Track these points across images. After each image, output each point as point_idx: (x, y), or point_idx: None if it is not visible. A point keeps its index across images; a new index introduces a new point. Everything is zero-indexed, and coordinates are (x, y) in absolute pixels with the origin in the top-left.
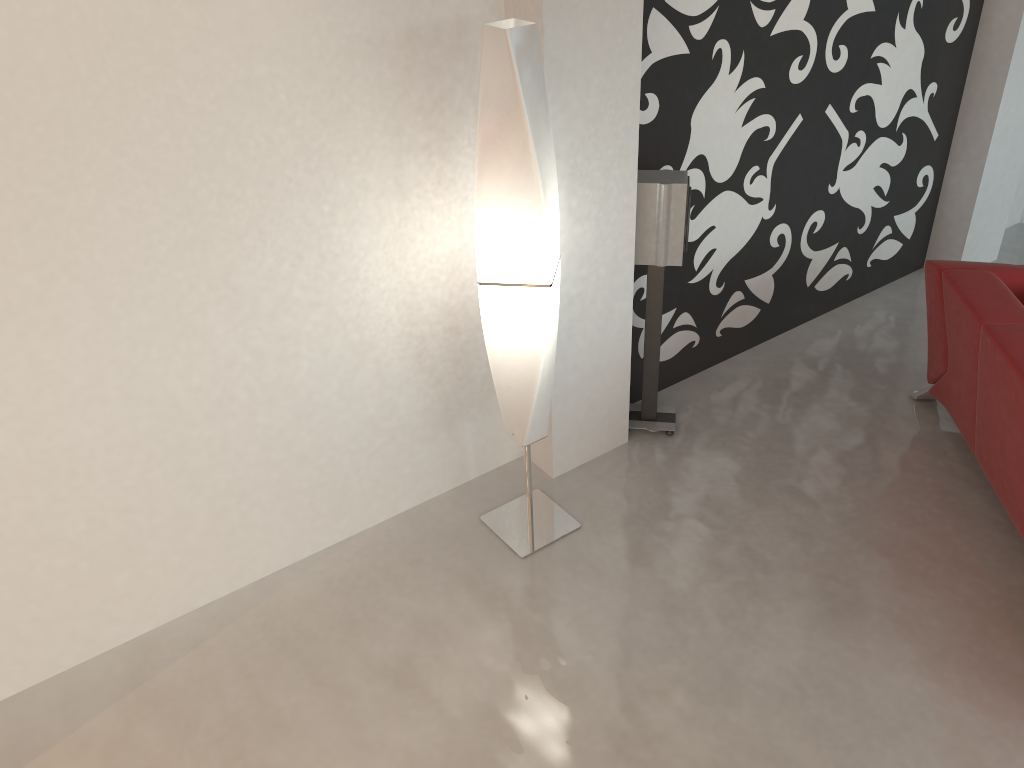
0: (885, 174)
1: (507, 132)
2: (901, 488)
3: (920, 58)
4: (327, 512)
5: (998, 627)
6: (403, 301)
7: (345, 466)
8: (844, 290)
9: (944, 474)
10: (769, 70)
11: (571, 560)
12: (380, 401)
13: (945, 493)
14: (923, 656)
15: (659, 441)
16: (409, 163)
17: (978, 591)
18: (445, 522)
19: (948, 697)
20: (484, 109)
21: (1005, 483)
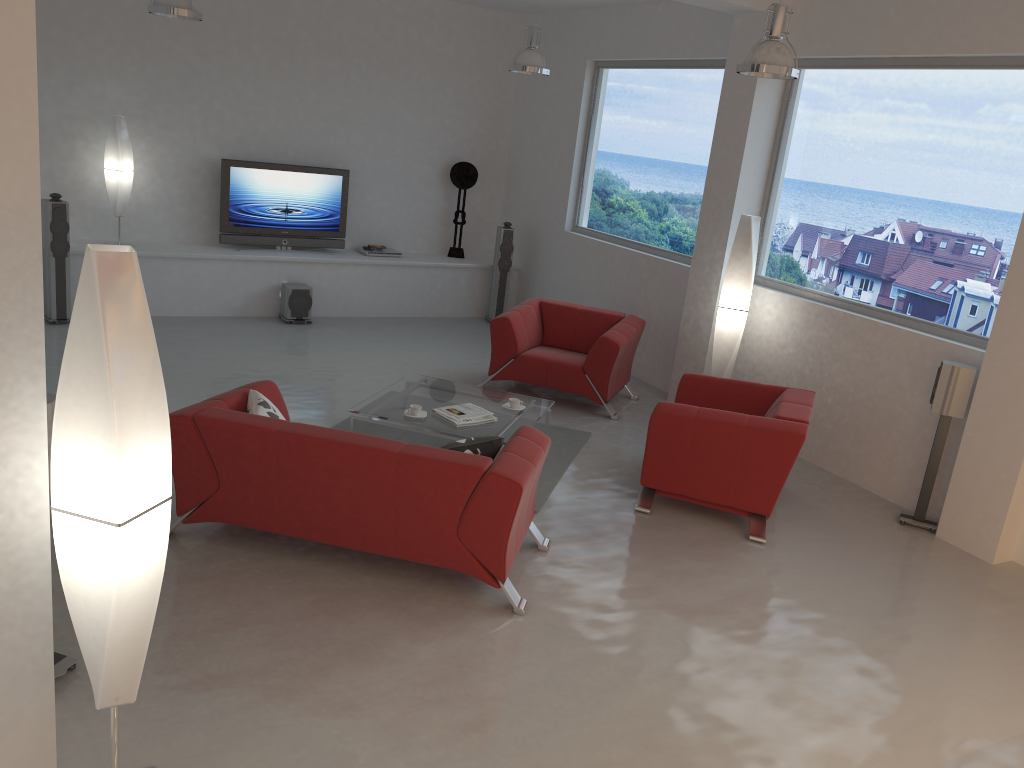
0: None
1: (138, 352)
2: (255, 583)
3: None
4: None
5: (401, 602)
6: None
7: None
8: None
9: (256, 562)
10: None
11: None
12: None
13: (275, 570)
14: (410, 637)
15: (74, 678)
16: None
17: (370, 596)
18: None
19: (444, 641)
20: (112, 335)
21: (335, 526)
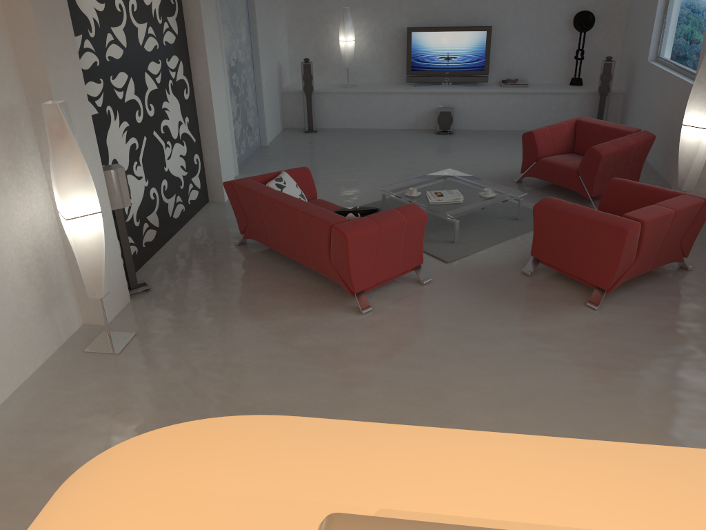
0: (182, 159)
1: (66, 147)
2: (253, 272)
3: (179, 107)
4: (6, 373)
5: (308, 294)
6: (16, 247)
7: (9, 344)
8: (184, 216)
9: (264, 262)
10: (128, 117)
11: (142, 344)
12: (17, 304)
13: (268, 268)
14: (291, 311)
15: (145, 295)
16: (5, 176)
17: (296, 288)
18: (67, 360)
19: (305, 317)
20: (52, 139)
21: (288, 248)
